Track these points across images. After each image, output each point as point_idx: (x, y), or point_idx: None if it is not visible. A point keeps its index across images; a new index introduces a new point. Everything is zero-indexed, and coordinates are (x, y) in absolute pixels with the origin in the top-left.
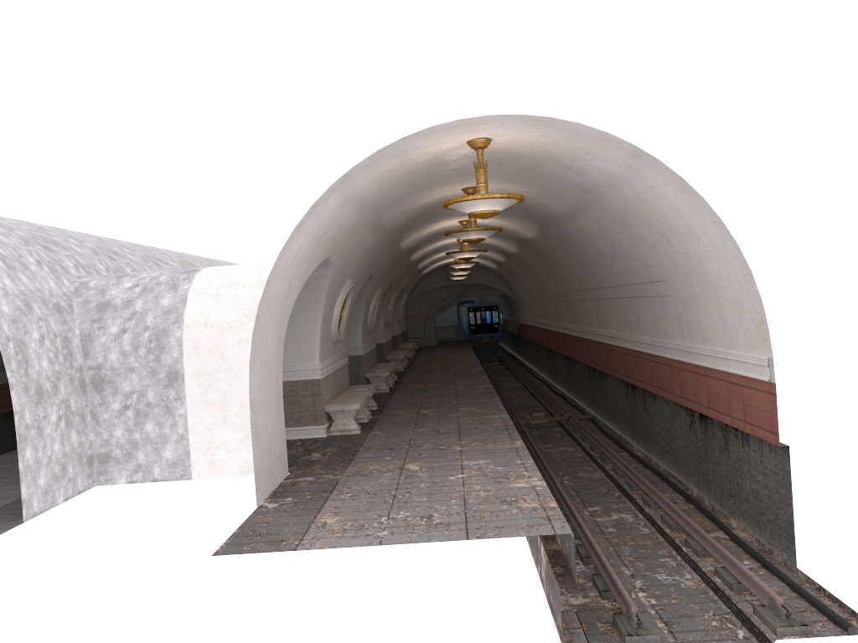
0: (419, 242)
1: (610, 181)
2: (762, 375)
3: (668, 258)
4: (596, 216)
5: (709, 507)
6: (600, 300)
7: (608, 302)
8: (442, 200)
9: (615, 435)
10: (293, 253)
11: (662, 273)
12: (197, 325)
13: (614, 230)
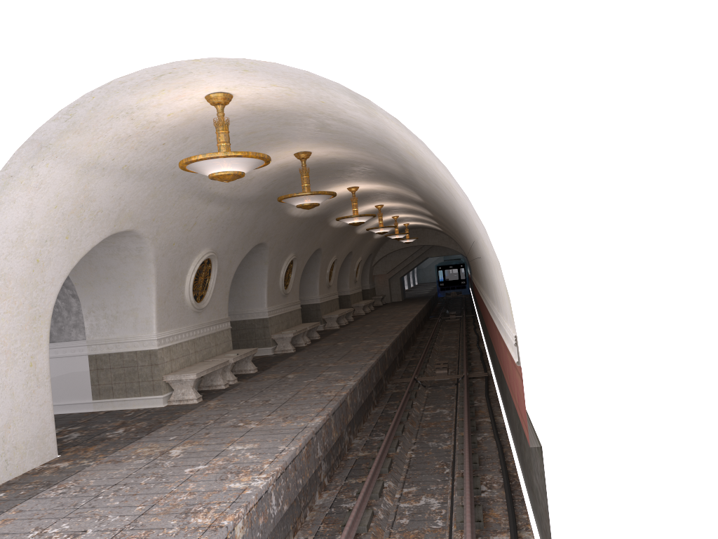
0: (323, 210)
1: (381, 133)
2: (516, 356)
3: (465, 216)
4: (418, 174)
5: (521, 496)
6: (477, 261)
7: (478, 262)
8: (289, 167)
9: (495, 396)
10: (13, 227)
11: (473, 232)
12: None
13: (436, 188)
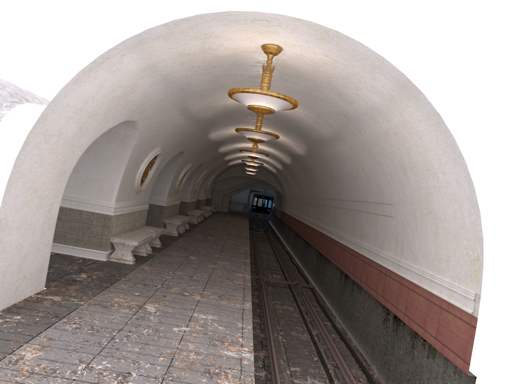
0: (224, 139)
1: (371, 112)
2: (465, 306)
3: (400, 187)
4: (351, 143)
5: None
6: (337, 209)
7: (343, 211)
8: (241, 106)
9: (325, 306)
10: (83, 98)
11: (391, 198)
12: (0, 144)
13: (362, 157)
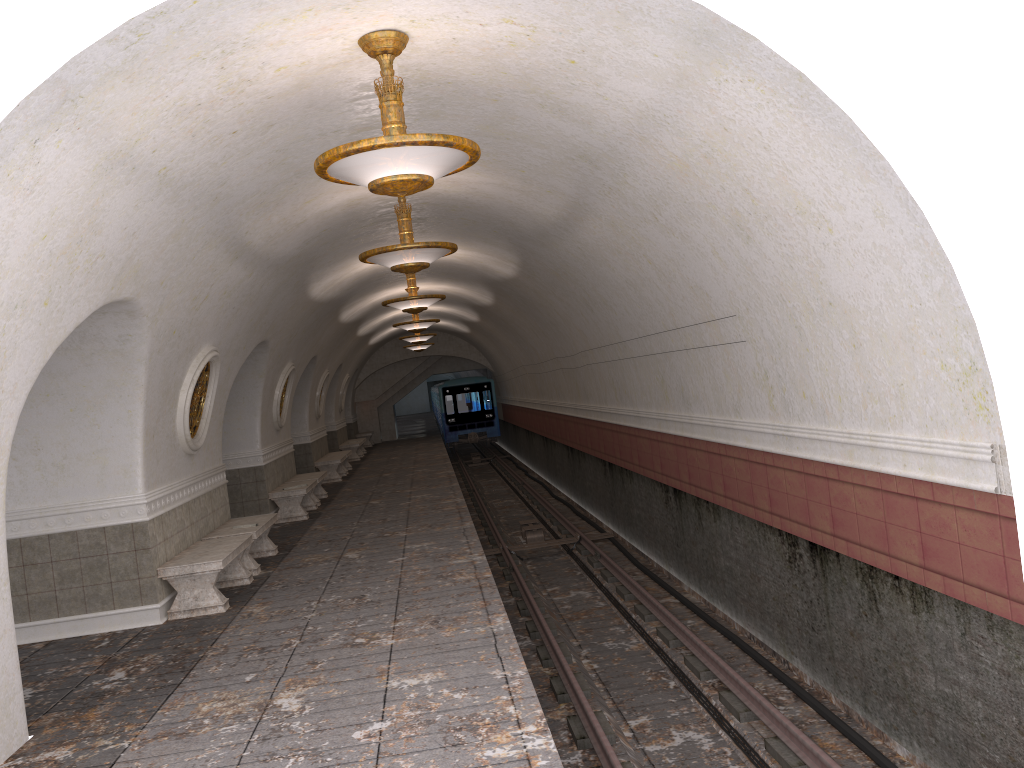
0: (345, 291)
1: (640, 128)
2: (975, 479)
3: (744, 272)
4: (612, 215)
5: (840, 710)
6: (617, 363)
7: (631, 364)
8: (358, 207)
9: (651, 565)
10: None
11: (730, 302)
12: None
13: (642, 238)
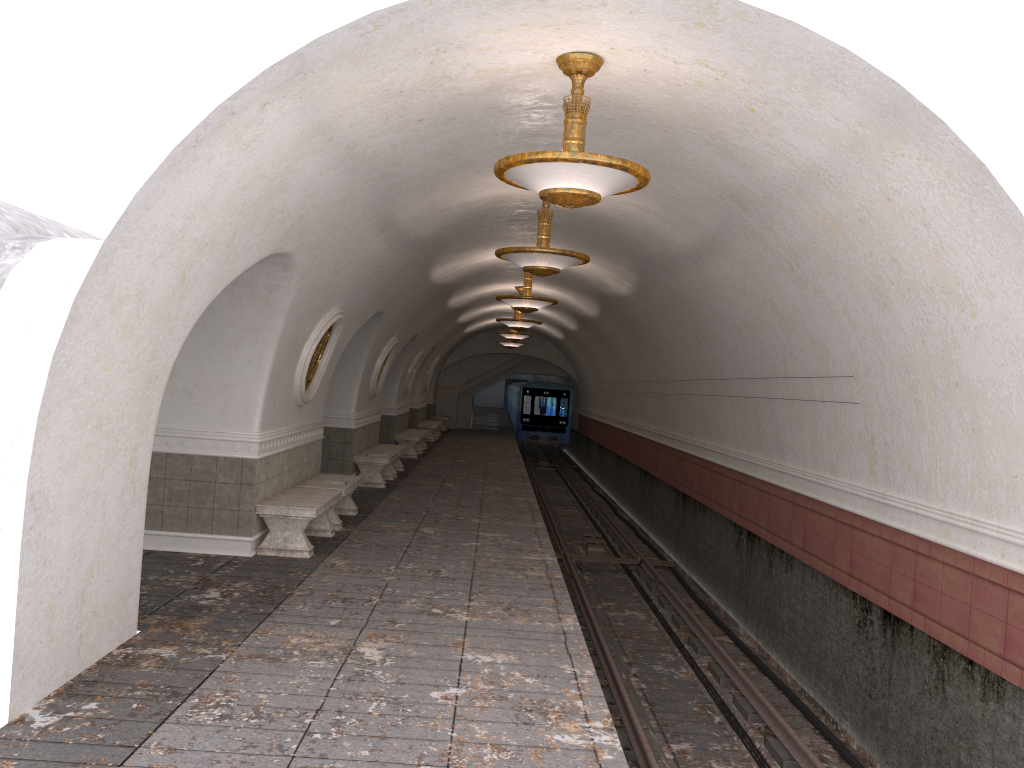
0: (461, 278)
1: (801, 181)
2: None
3: (872, 337)
4: (747, 257)
5: None
6: (713, 398)
7: (728, 402)
8: (501, 204)
9: (708, 602)
10: (185, 209)
11: (850, 363)
12: (9, 331)
13: (772, 284)
